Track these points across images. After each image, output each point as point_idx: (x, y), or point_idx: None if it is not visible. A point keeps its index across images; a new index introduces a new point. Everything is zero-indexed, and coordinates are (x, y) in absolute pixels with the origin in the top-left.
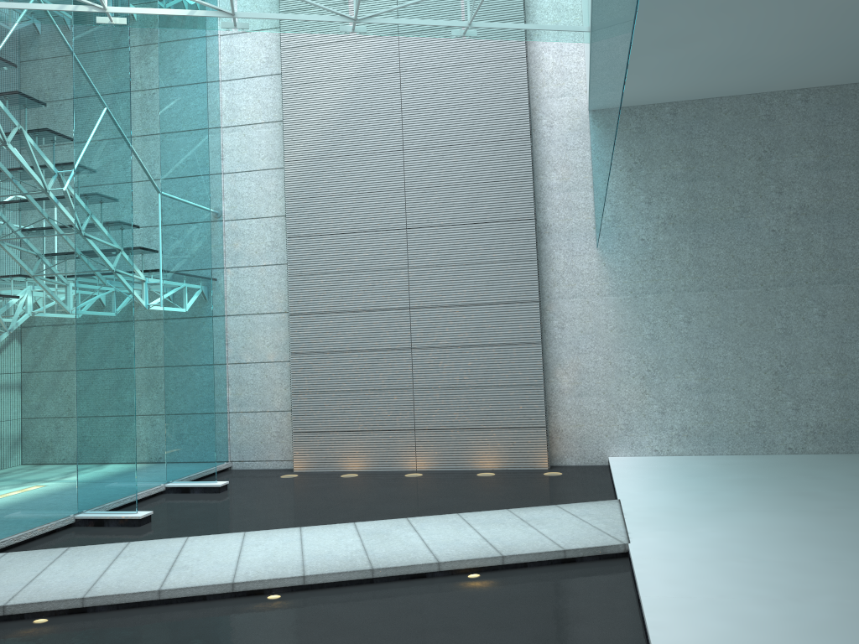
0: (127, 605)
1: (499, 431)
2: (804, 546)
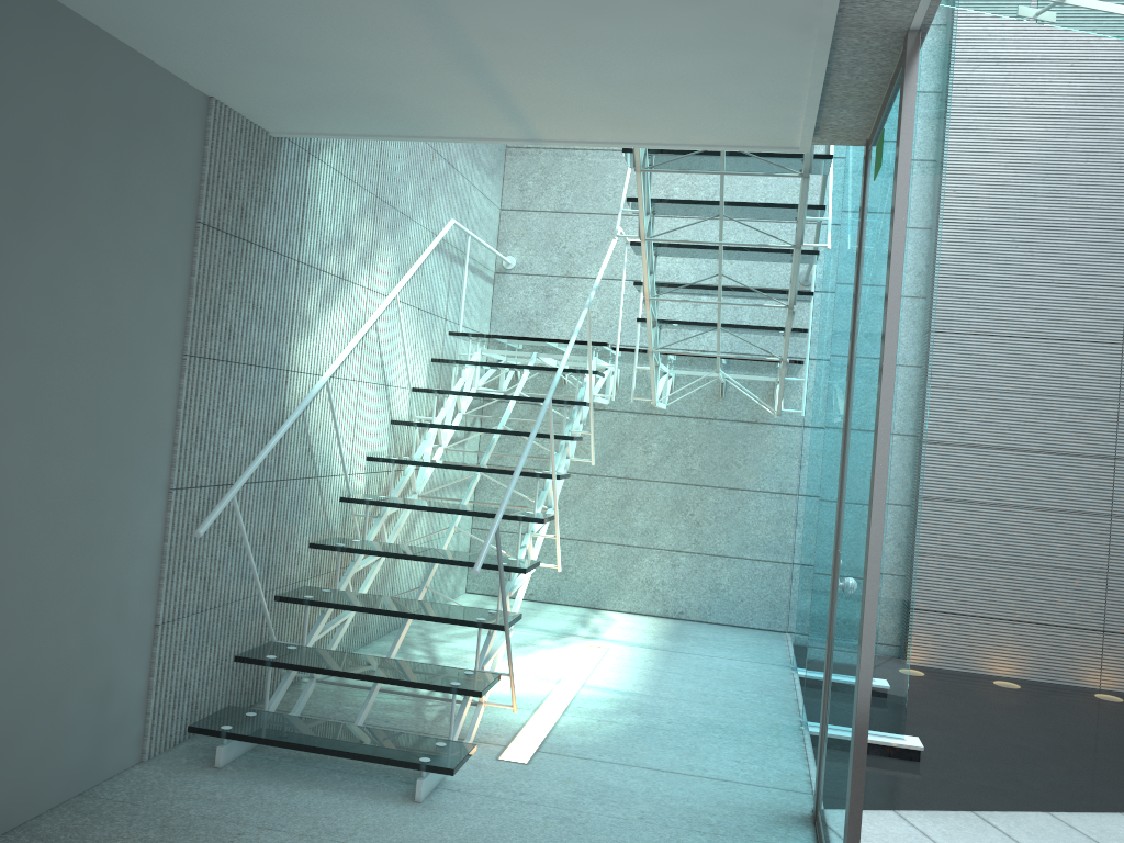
0: None
1: None
2: None
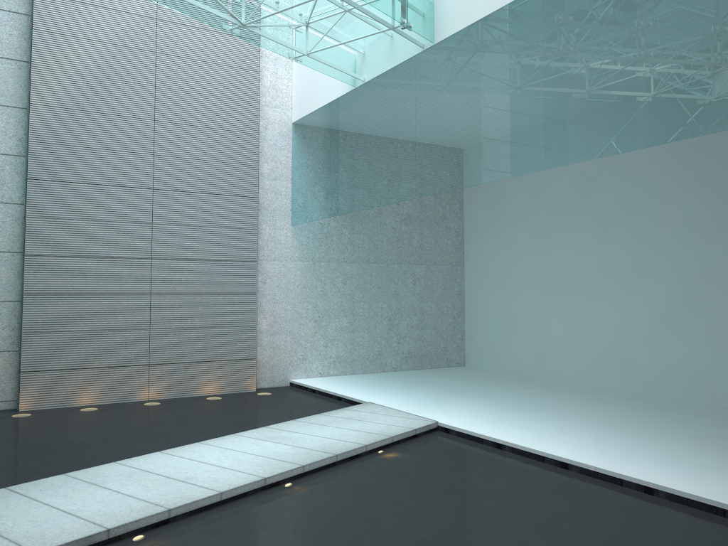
0: (196, 510)
1: (221, 363)
2: (514, 412)
